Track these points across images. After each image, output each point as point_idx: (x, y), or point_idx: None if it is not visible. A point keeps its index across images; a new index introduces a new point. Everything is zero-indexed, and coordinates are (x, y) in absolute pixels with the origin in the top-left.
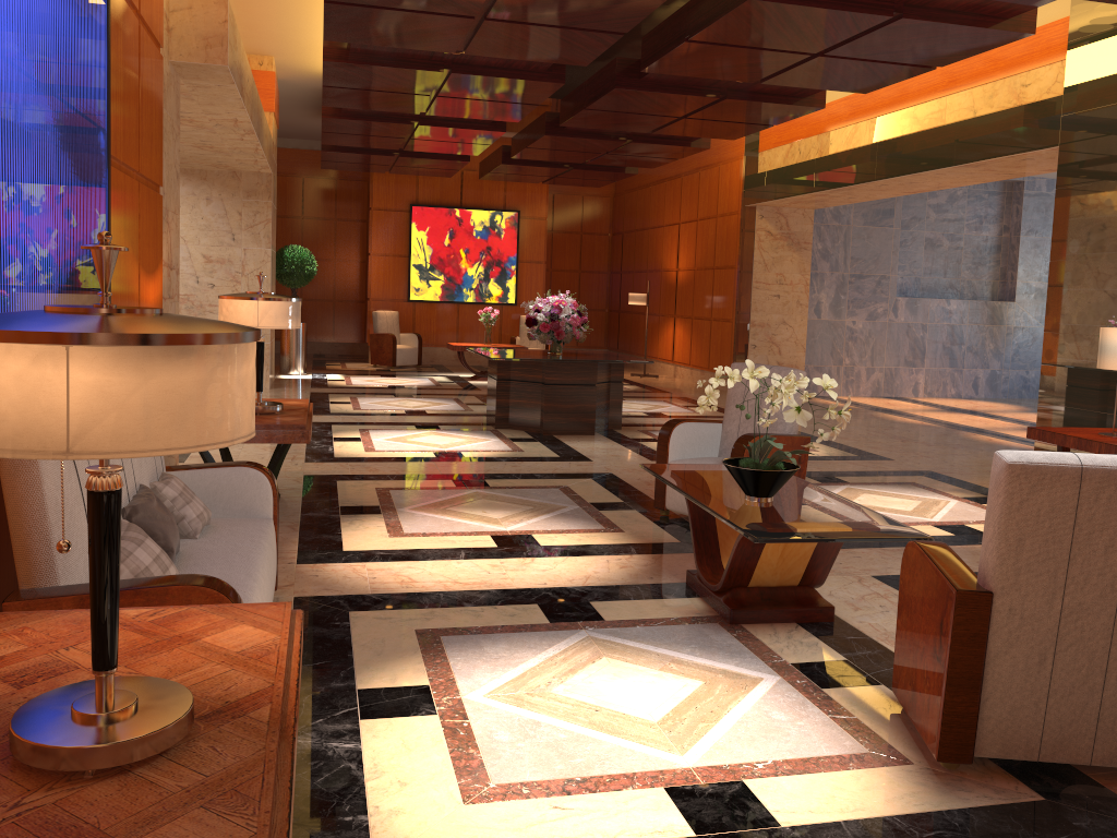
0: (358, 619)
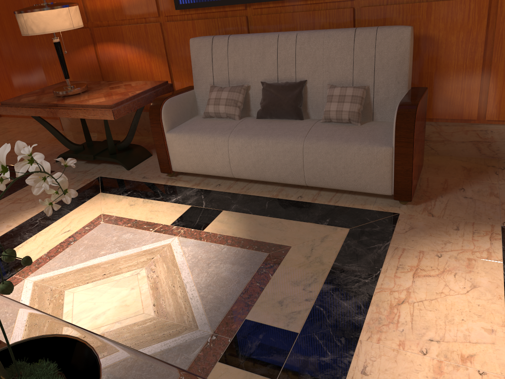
0: (330, 229)
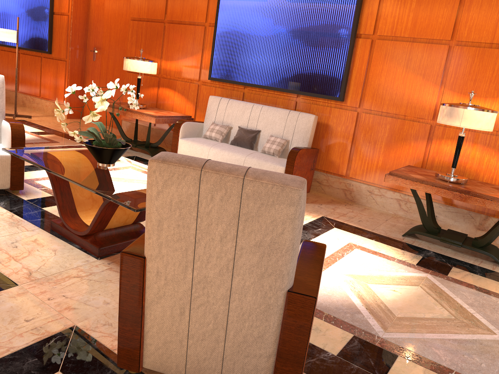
0: None
